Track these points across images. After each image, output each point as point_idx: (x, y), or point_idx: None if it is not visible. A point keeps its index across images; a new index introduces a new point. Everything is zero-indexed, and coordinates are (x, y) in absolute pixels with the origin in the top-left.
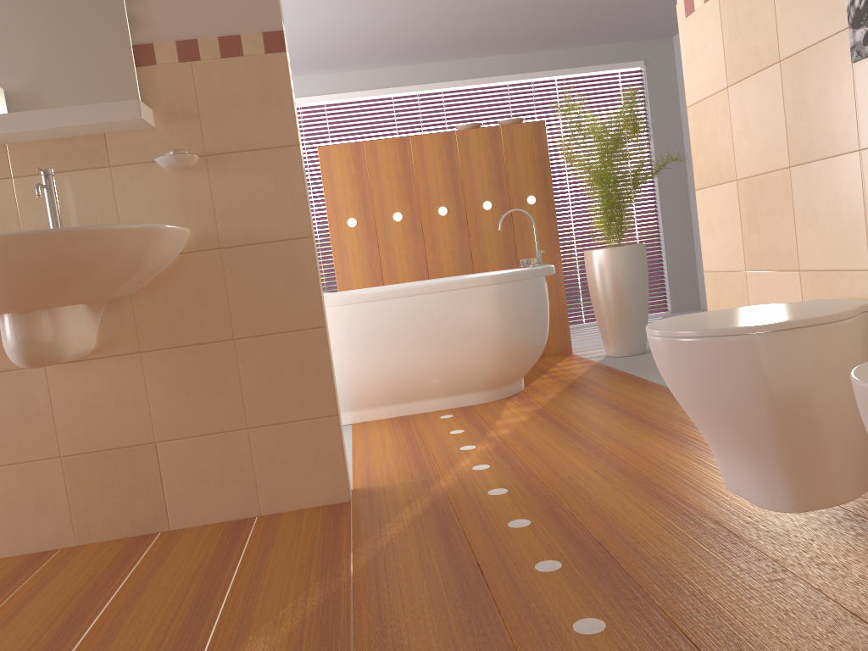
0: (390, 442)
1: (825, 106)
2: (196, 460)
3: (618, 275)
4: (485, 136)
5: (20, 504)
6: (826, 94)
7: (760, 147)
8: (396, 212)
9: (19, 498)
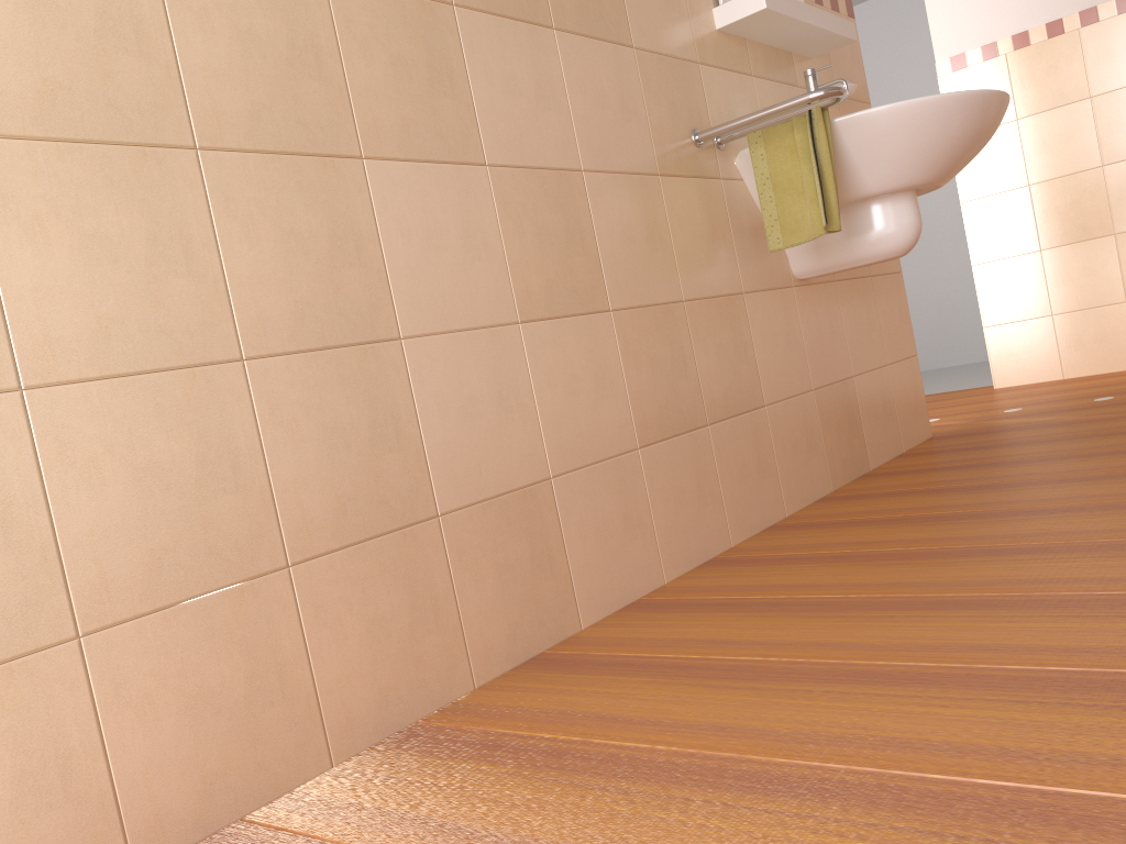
0: None
1: None
2: (871, 396)
3: None
4: None
5: (799, 445)
6: None
7: (1064, 157)
8: None
9: (798, 438)
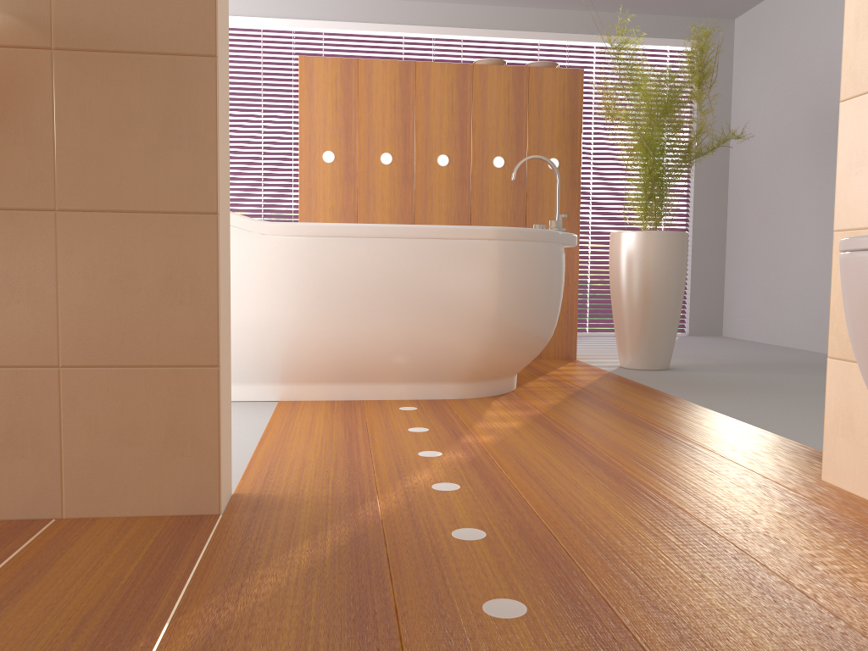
0: (320, 430)
1: None
2: None
3: (651, 266)
4: (508, 77)
5: None
6: None
7: None
8: (385, 152)
9: None
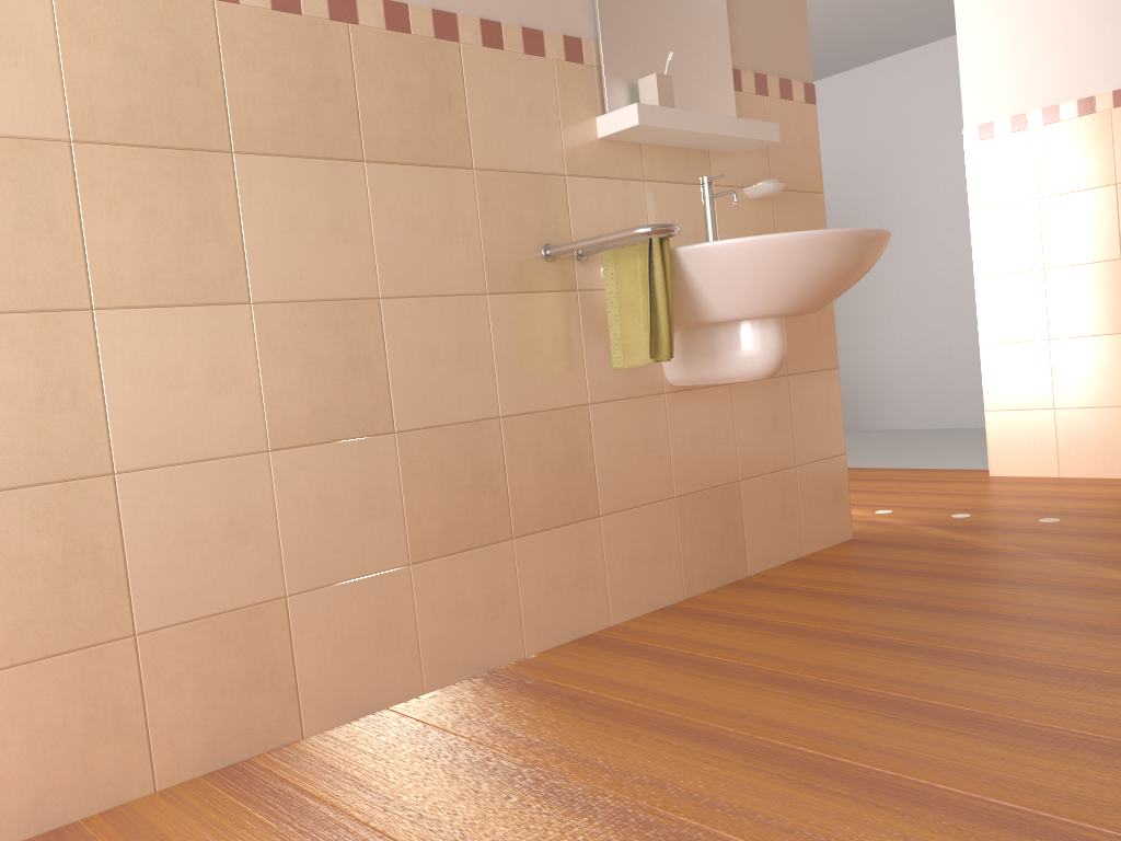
0: None
1: None
2: (764, 500)
3: None
4: None
5: (644, 554)
6: None
7: (1082, 244)
8: None
9: (643, 547)
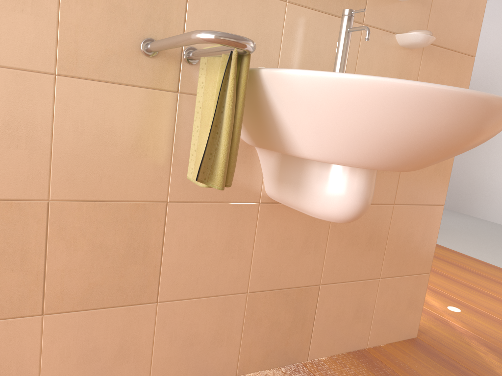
0: None
1: None
2: (341, 302)
3: None
4: None
5: (200, 337)
6: None
7: None
8: None
9: (201, 332)
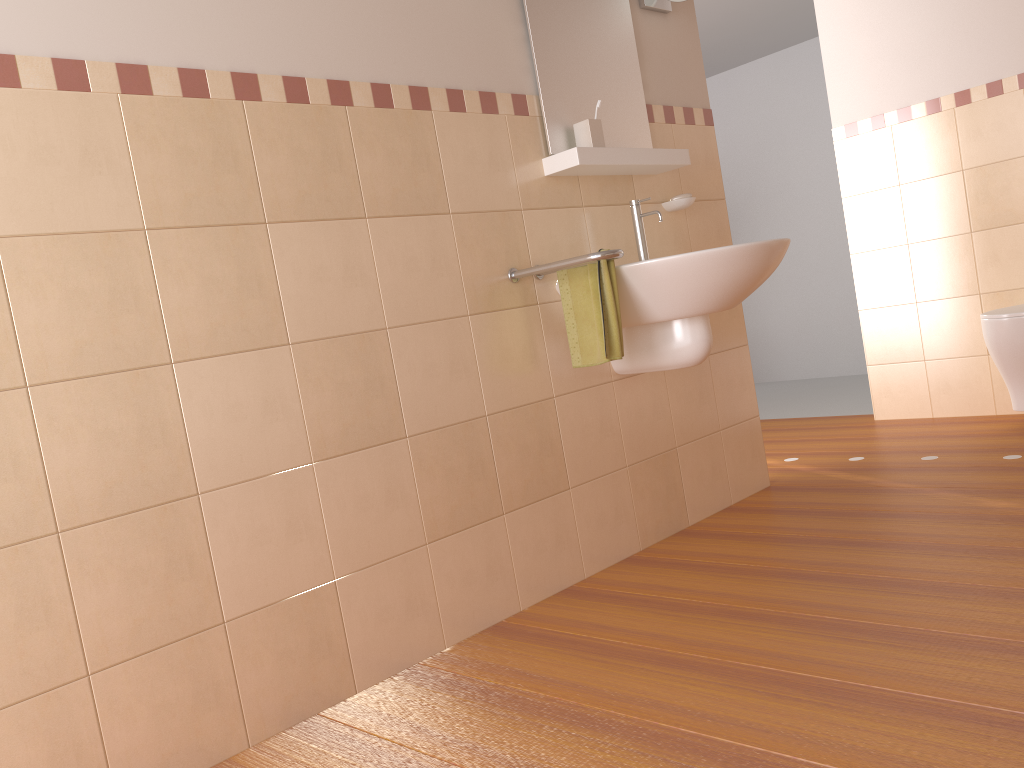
0: None
1: (1008, 196)
2: (697, 461)
3: None
4: None
5: (606, 516)
6: (1009, 190)
7: (938, 221)
8: None
9: (605, 510)
